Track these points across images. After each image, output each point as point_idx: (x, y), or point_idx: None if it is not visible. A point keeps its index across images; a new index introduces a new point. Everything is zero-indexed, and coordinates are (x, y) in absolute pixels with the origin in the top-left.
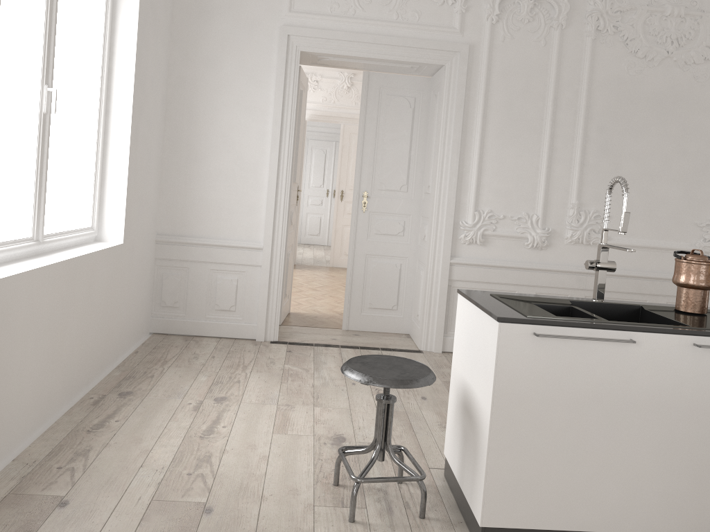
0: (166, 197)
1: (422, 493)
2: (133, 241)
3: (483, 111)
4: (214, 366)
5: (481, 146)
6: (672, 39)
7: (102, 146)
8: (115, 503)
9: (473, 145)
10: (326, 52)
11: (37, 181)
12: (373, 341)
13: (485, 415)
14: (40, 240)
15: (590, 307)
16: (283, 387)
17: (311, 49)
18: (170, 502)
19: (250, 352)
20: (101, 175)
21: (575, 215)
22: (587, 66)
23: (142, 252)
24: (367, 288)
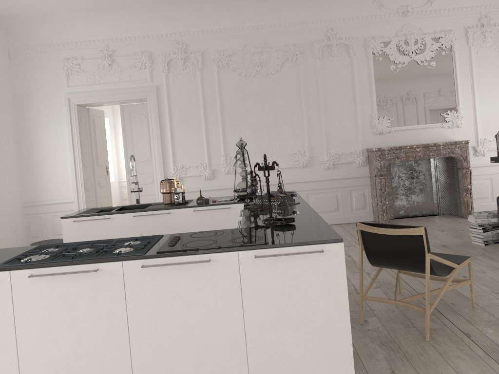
0: (25, 185)
1: None
2: (1, 208)
3: (169, 117)
4: None
5: (171, 134)
6: (257, 64)
7: None
8: None
9: (168, 134)
10: (88, 103)
11: None
12: None
13: None
14: None
15: (131, 207)
16: None
17: (81, 102)
18: None
19: None
20: None
21: (224, 160)
22: (217, 85)
23: (11, 212)
24: None
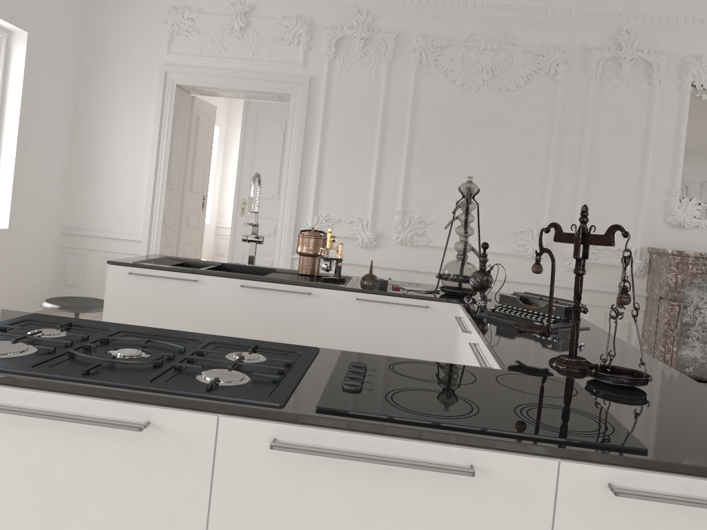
0: (71, 199)
1: None
2: (24, 228)
3: (322, 131)
4: None
5: (320, 161)
6: (487, 69)
7: None
8: None
9: (314, 159)
10: (196, 85)
11: None
12: None
13: None
14: None
15: (238, 268)
16: None
17: (184, 82)
18: None
19: None
20: None
21: (400, 220)
22: (411, 93)
23: (39, 239)
24: None
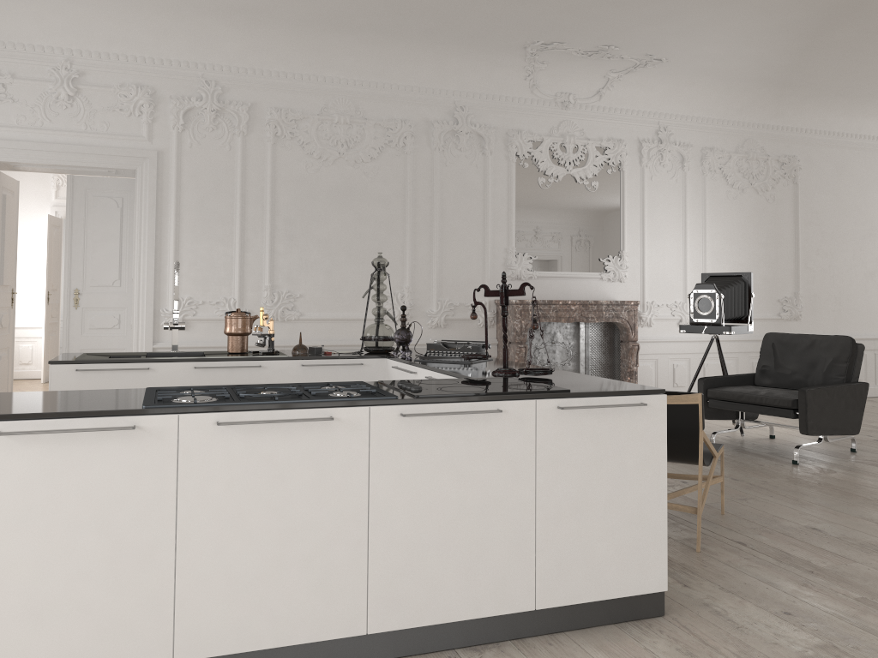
0: None
1: None
2: None
3: (176, 209)
4: None
5: (177, 240)
6: (342, 142)
7: None
8: None
9: (169, 239)
10: (15, 161)
11: None
12: None
13: None
14: None
15: (164, 356)
16: None
17: None
18: None
19: None
20: None
21: (269, 296)
22: (269, 166)
23: None
24: None
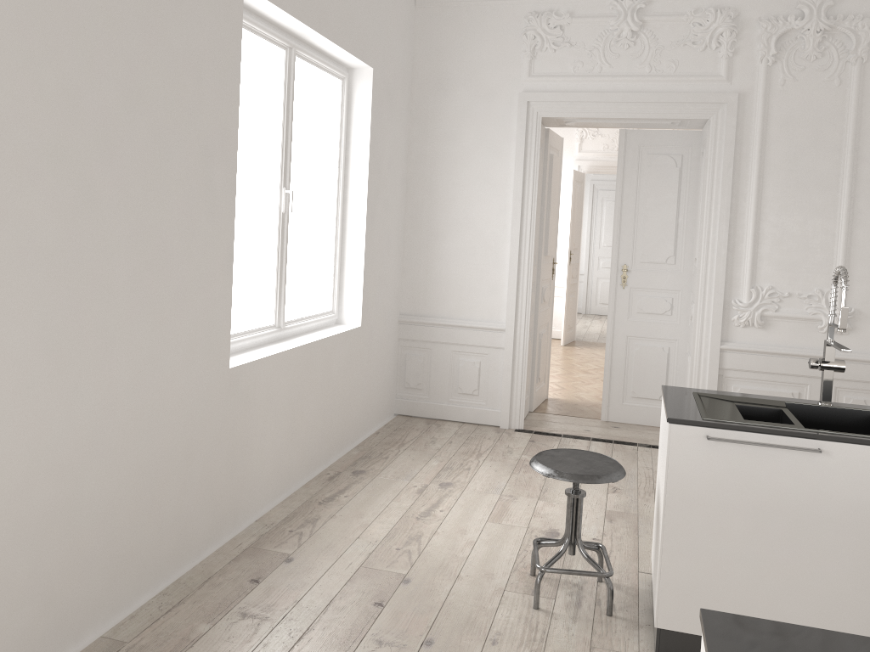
0: (408, 277)
1: (608, 590)
2: (372, 323)
3: (758, 169)
4: (449, 452)
5: (757, 211)
6: None
7: (341, 233)
8: (329, 565)
9: (747, 210)
10: (569, 116)
11: (278, 274)
12: (632, 436)
13: (661, 516)
14: (281, 327)
15: (811, 410)
16: (513, 478)
17: (553, 114)
18: (375, 570)
19: (490, 440)
20: (340, 260)
21: None
22: None
23: (383, 333)
24: (629, 374)
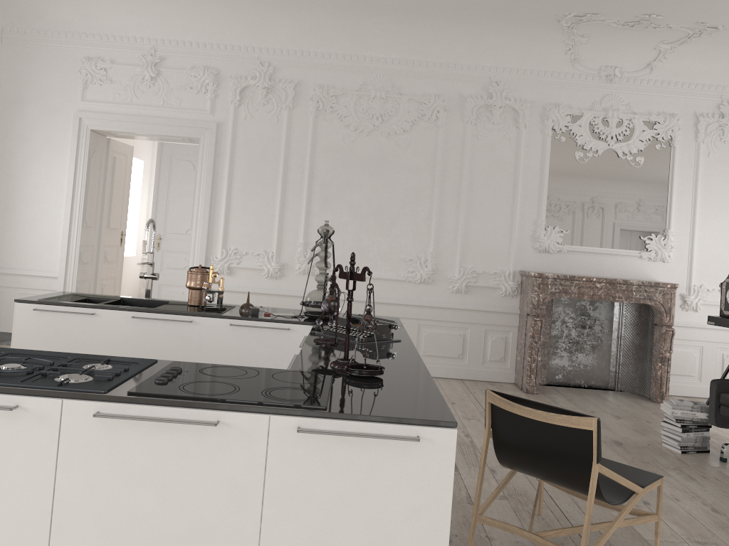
0: None
1: None
2: None
3: (229, 172)
4: None
5: (228, 199)
6: (377, 115)
7: None
8: None
9: (222, 198)
10: (109, 130)
11: None
12: None
13: None
14: None
15: (136, 302)
16: None
17: (98, 128)
18: None
19: None
20: None
21: (302, 252)
22: (310, 137)
23: None
24: None
